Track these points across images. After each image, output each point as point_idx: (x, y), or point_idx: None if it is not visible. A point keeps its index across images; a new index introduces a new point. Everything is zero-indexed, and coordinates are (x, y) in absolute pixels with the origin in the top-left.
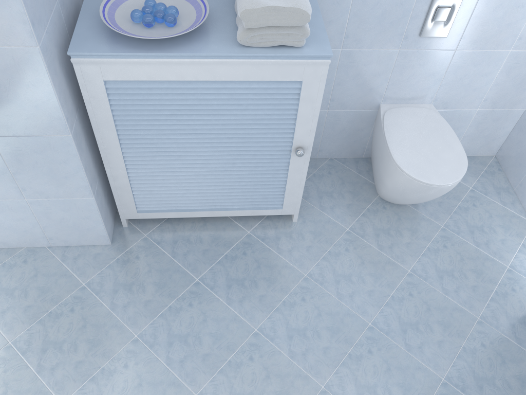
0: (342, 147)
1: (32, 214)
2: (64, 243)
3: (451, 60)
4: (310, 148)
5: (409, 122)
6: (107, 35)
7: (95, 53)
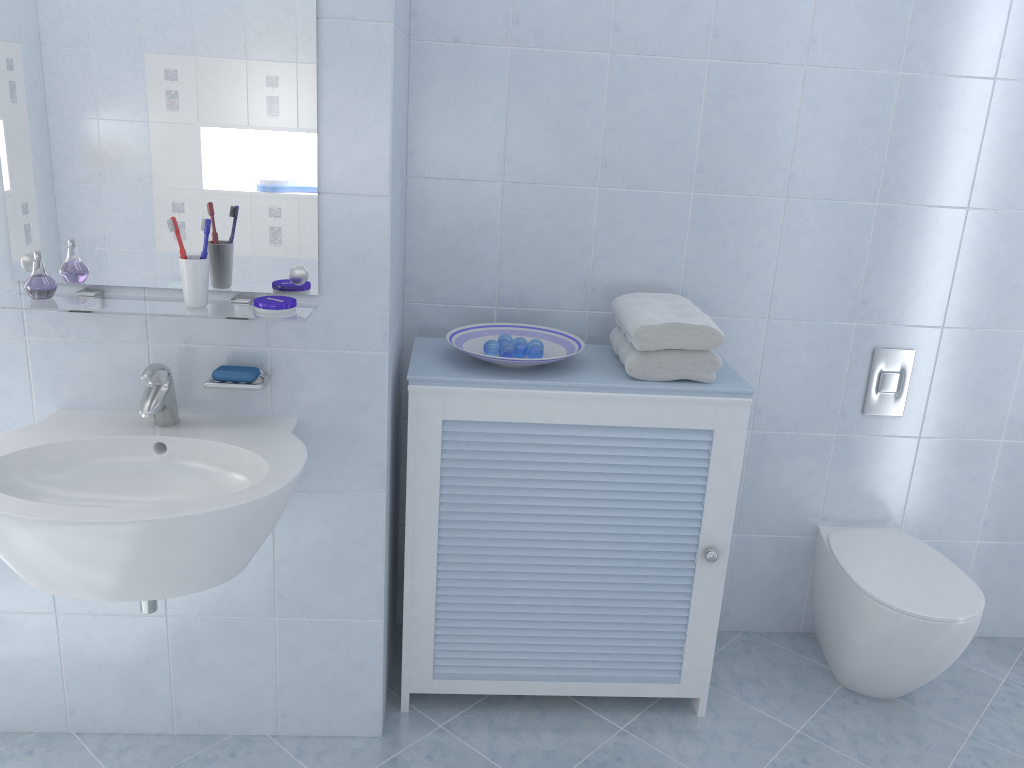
0: (763, 609)
1: (274, 651)
2: (302, 727)
3: (916, 453)
4: (726, 550)
5: (871, 545)
6: (453, 366)
7: (443, 377)
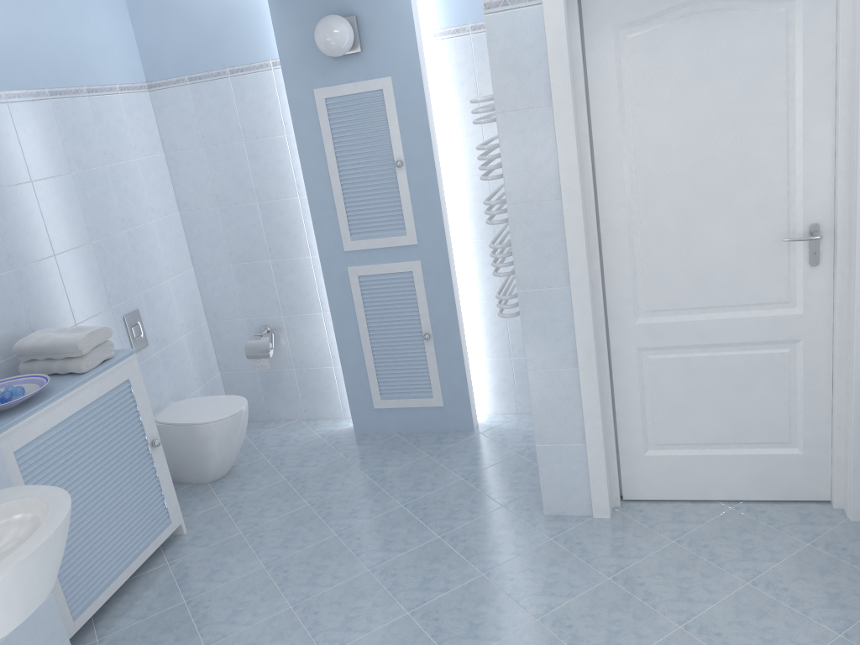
0: None
1: None
2: None
3: (160, 360)
4: (159, 437)
5: (178, 411)
6: None
7: (4, 425)
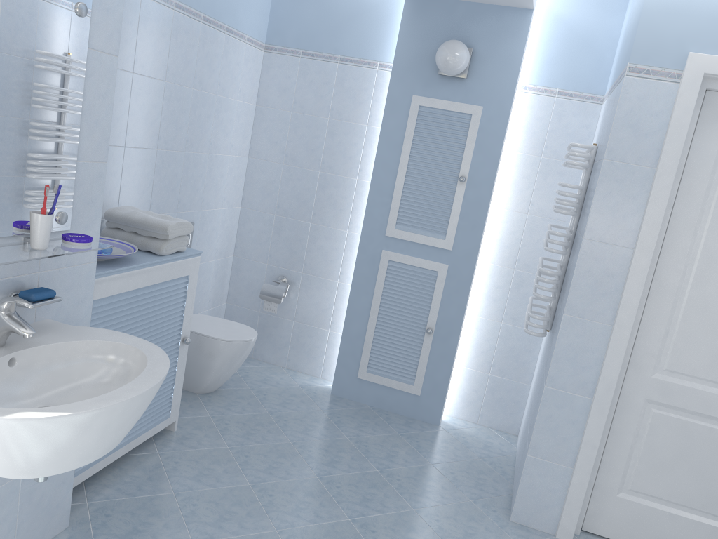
0: None
1: (18, 501)
2: None
3: None
4: (189, 336)
5: (194, 321)
6: None
7: (96, 273)
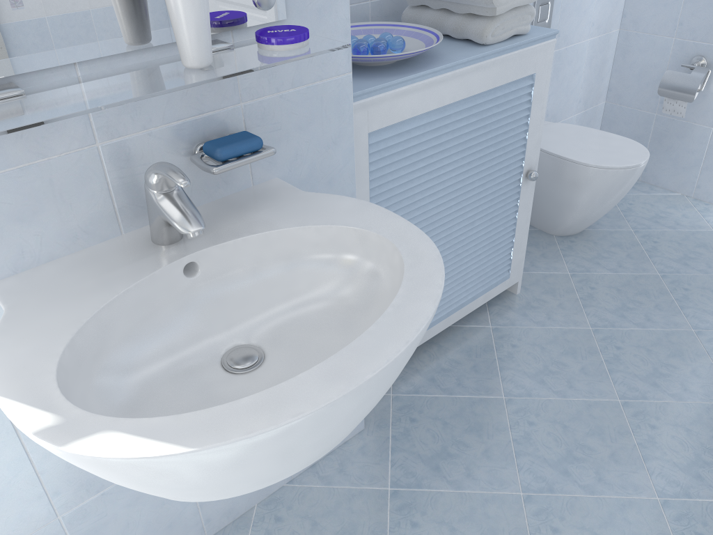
0: None
1: None
2: None
3: (553, 63)
4: (536, 168)
5: (553, 136)
6: None
7: (368, 89)
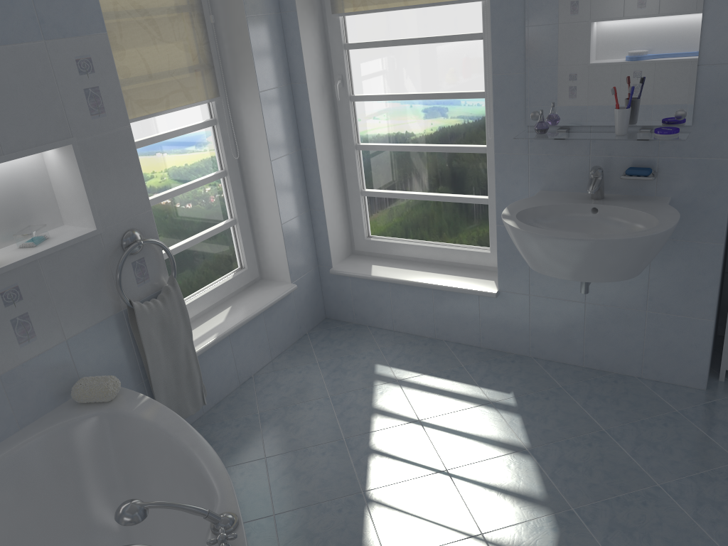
0: None
1: (643, 330)
2: (656, 376)
3: None
4: None
5: None
6: None
7: None
